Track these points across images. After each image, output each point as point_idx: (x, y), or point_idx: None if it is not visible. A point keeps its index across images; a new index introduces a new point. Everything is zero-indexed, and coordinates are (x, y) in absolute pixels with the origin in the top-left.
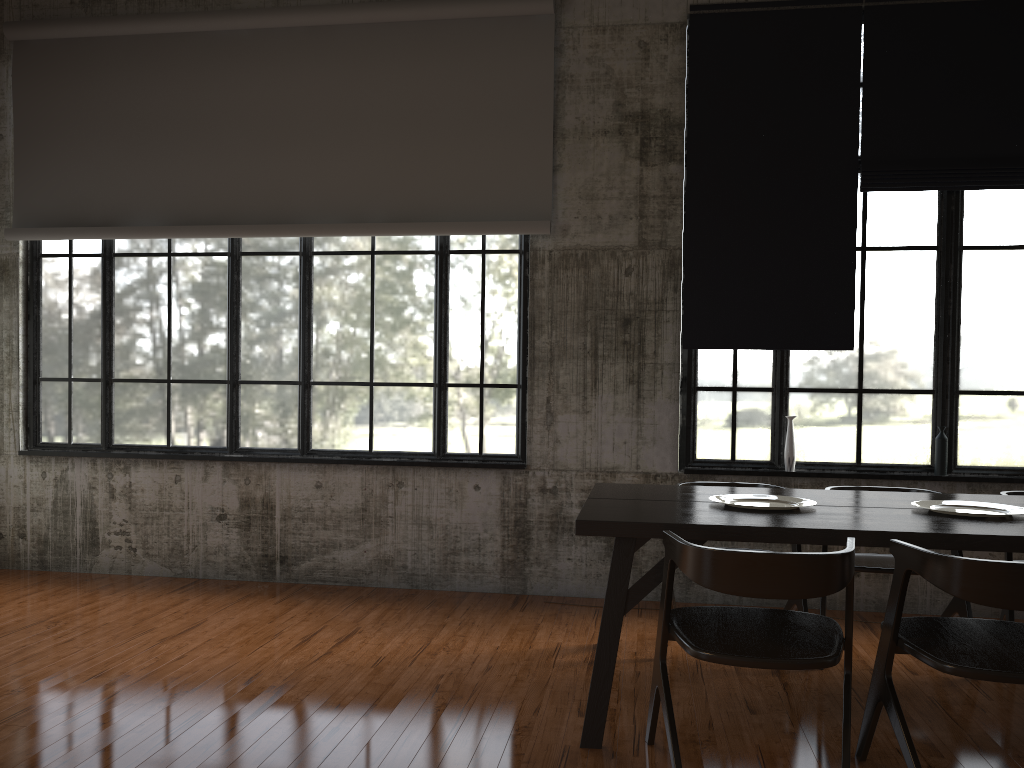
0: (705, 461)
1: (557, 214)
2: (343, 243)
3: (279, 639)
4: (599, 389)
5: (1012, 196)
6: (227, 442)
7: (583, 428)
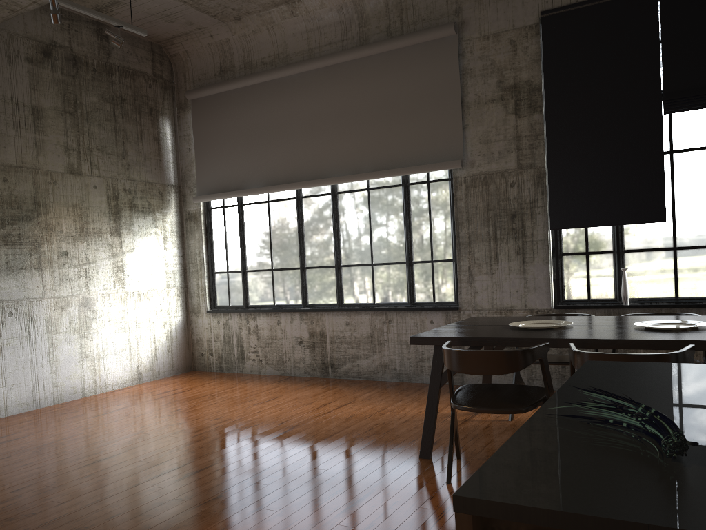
0: (570, 300)
1: (467, 154)
2: (352, 185)
3: (310, 405)
4: (499, 259)
5: None
6: (301, 301)
7: (491, 283)
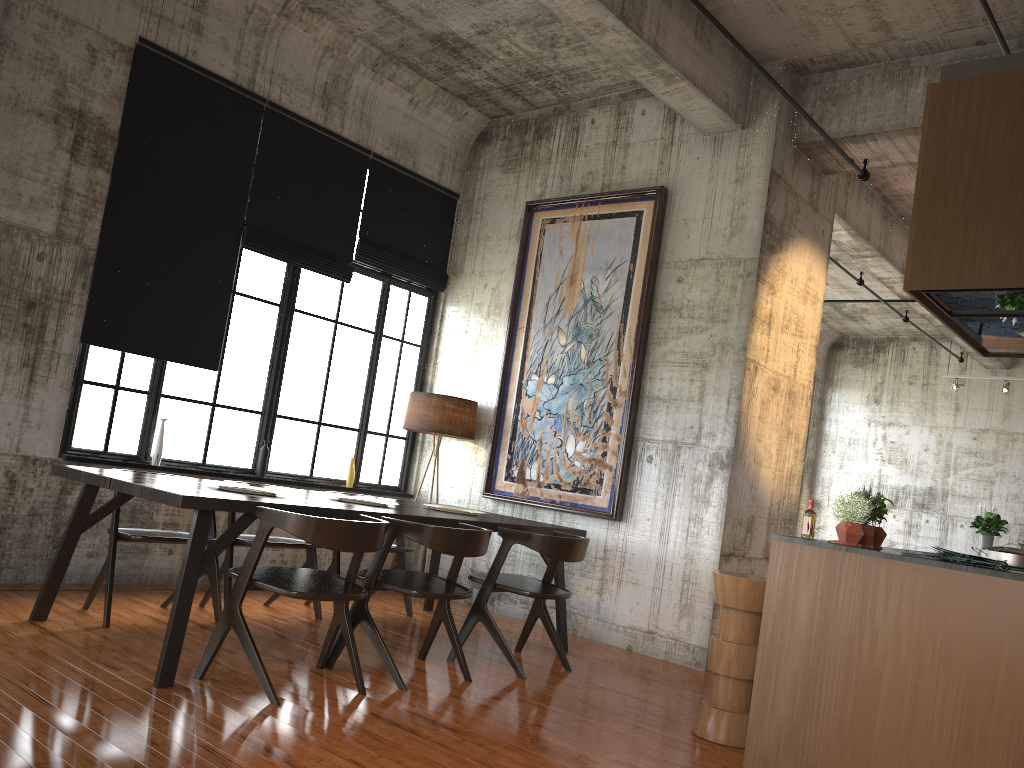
0: (81, 450)
1: None
2: None
3: None
4: None
5: (328, 282)
6: None
7: None
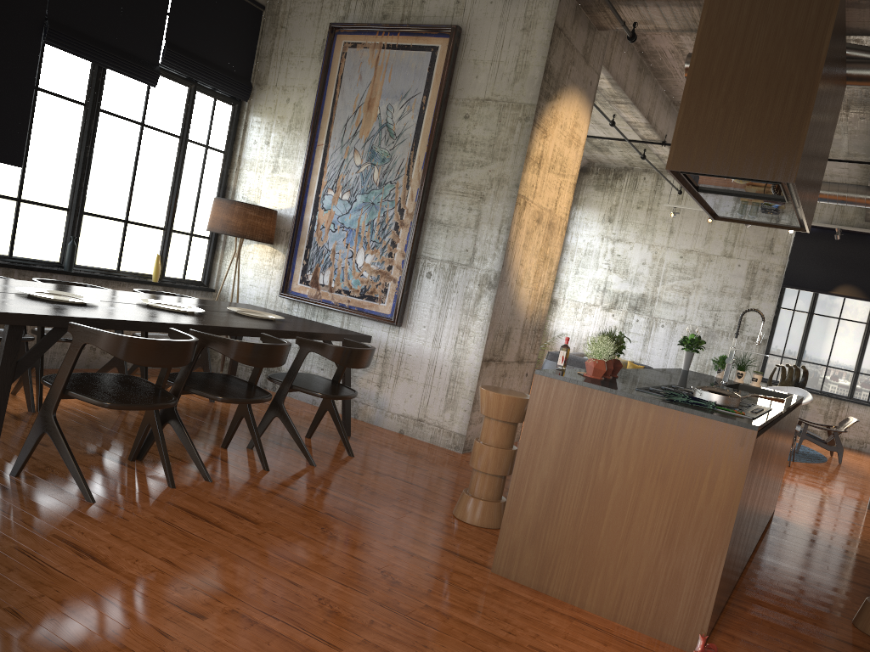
0: None
1: None
2: None
3: None
4: None
5: (134, 84)
6: None
7: None
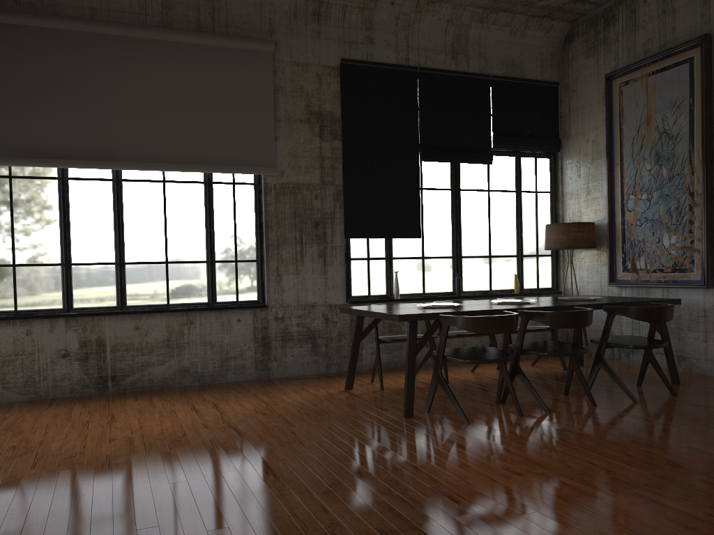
0: (356, 297)
1: (277, 164)
2: (143, 174)
3: (179, 412)
4: (304, 261)
5: (478, 167)
6: (64, 305)
7: (297, 282)
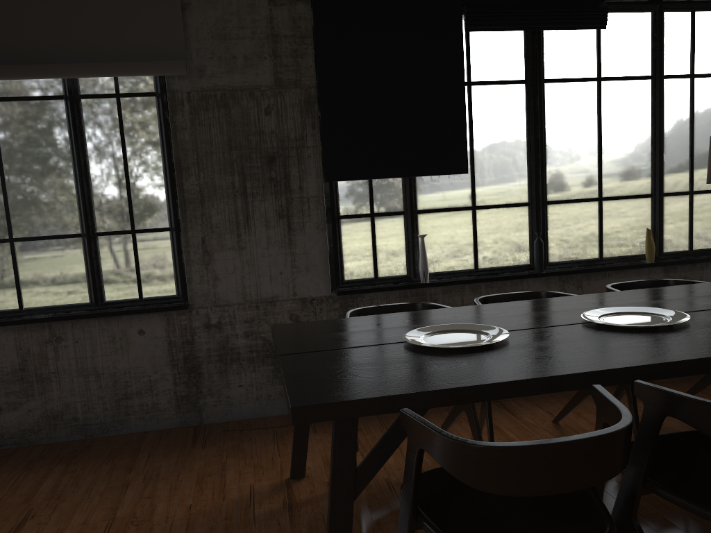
0: (353, 281)
1: (191, 54)
2: None
3: None
4: (252, 225)
5: (578, 36)
6: None
7: (240, 264)
